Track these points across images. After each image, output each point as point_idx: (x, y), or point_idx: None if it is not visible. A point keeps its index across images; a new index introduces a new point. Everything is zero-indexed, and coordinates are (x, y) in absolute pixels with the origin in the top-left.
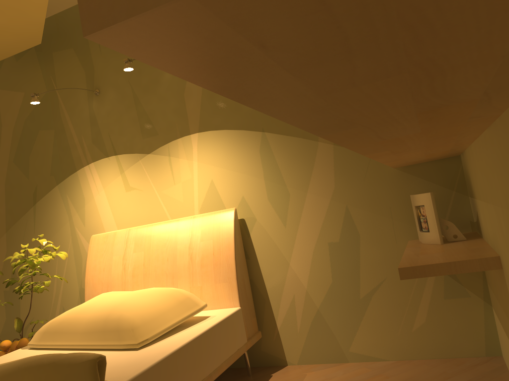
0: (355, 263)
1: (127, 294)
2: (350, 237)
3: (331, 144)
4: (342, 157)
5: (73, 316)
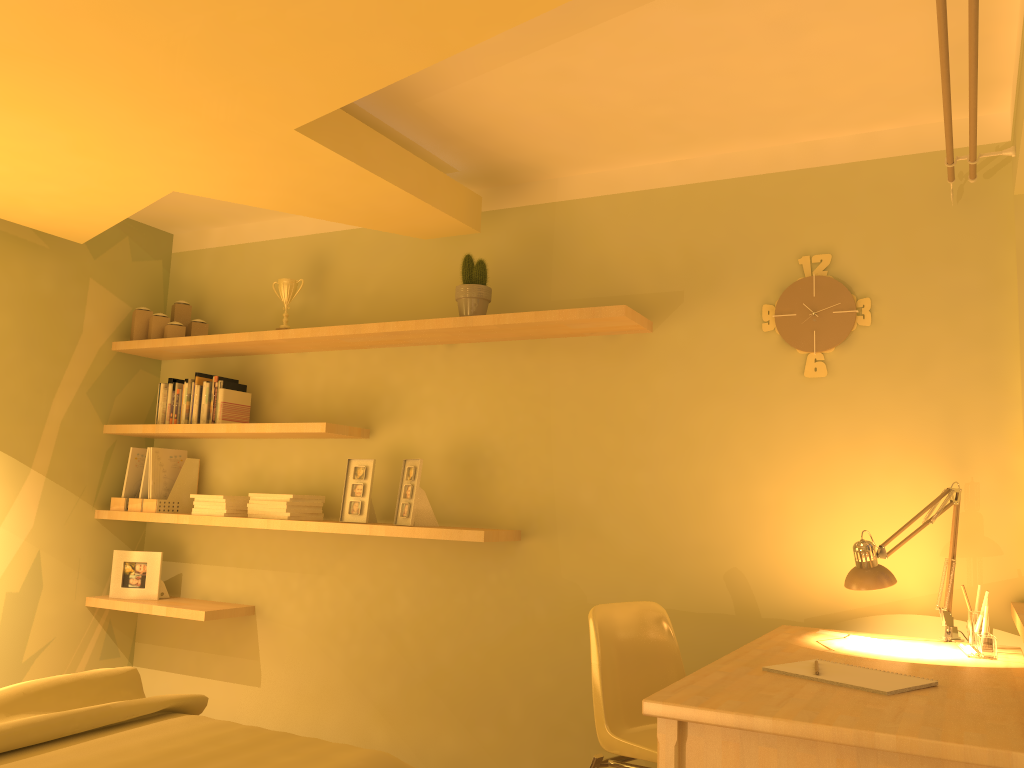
0: (29, 619)
1: None
2: (33, 587)
3: (44, 475)
4: (51, 493)
5: None
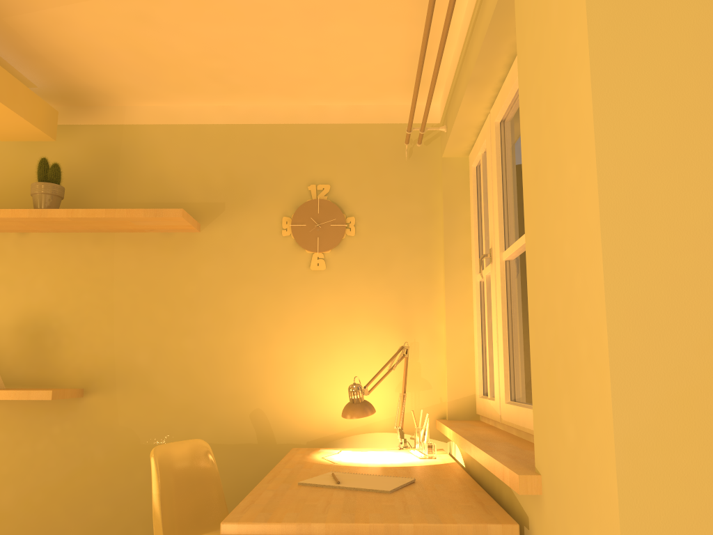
0: None
1: None
2: None
3: None
4: None
5: None
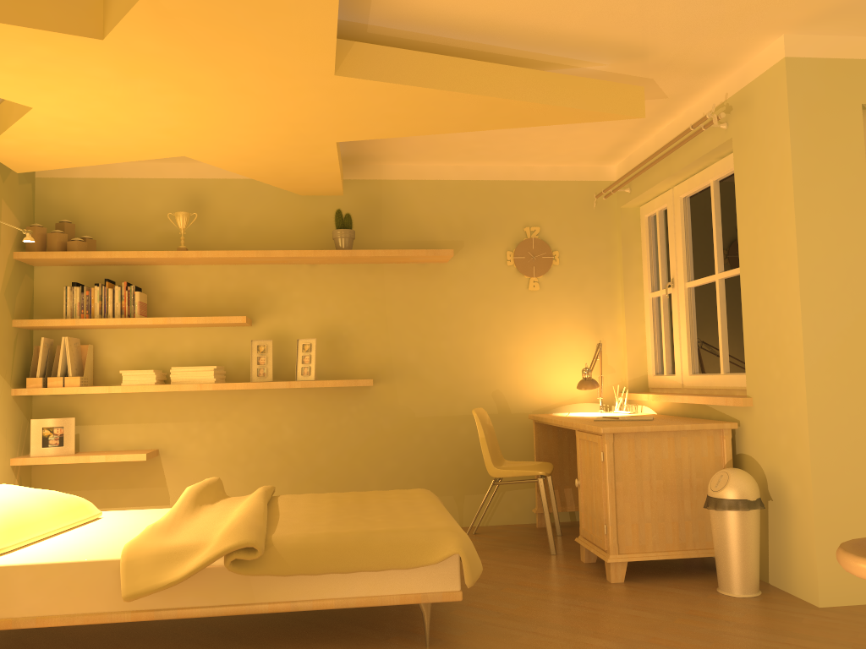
0: None
1: (3, 489)
2: None
3: None
4: None
5: (20, 507)
